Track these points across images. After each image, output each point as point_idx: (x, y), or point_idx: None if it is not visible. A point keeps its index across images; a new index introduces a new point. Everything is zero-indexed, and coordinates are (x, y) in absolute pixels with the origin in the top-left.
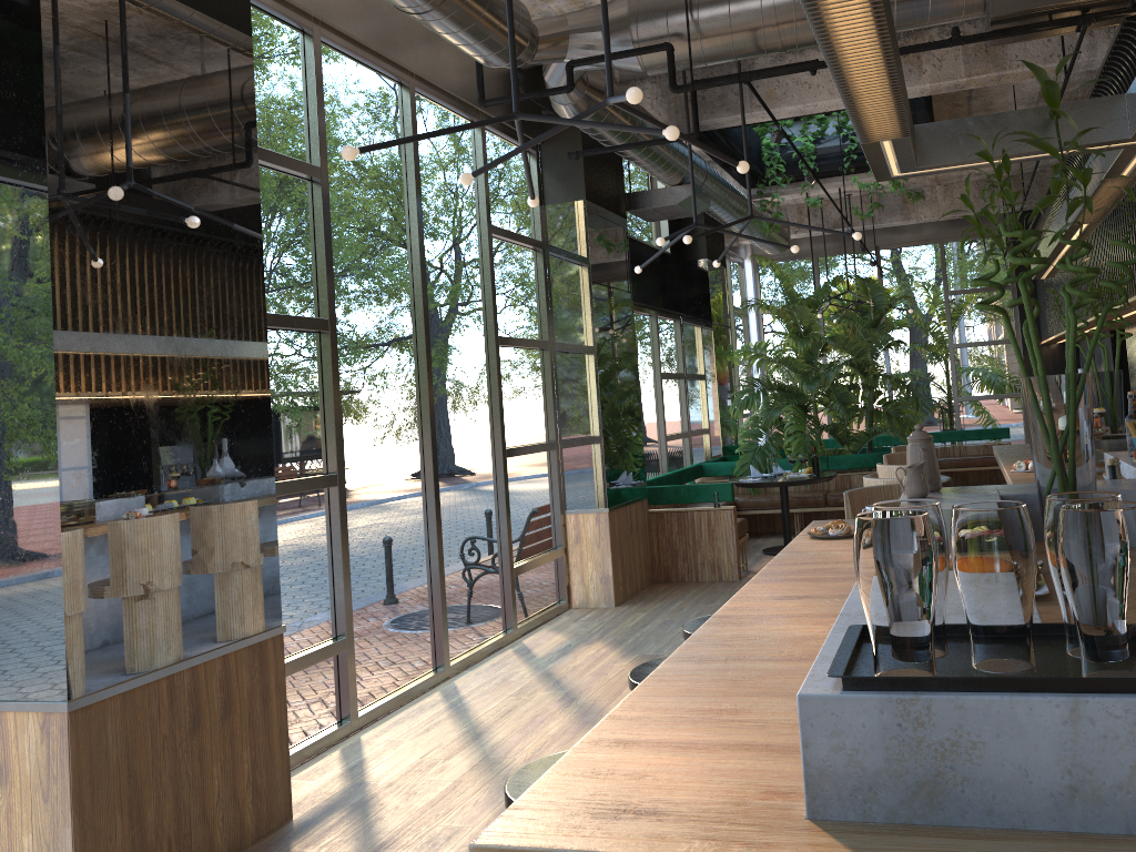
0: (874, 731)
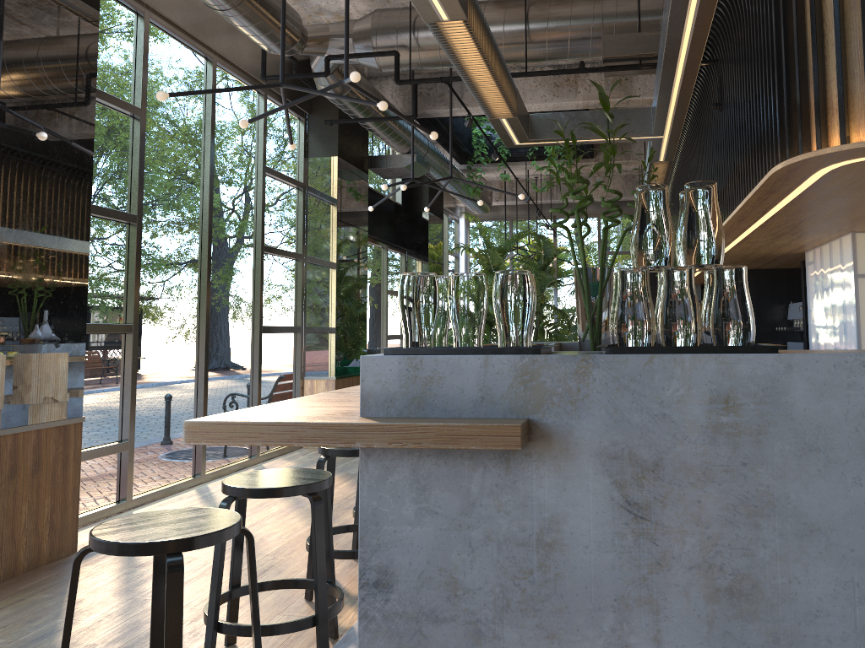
0: (395, 373)
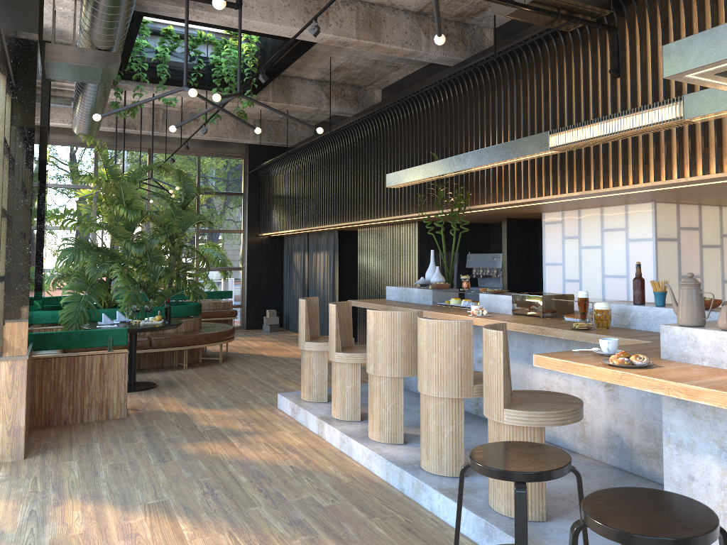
0: None
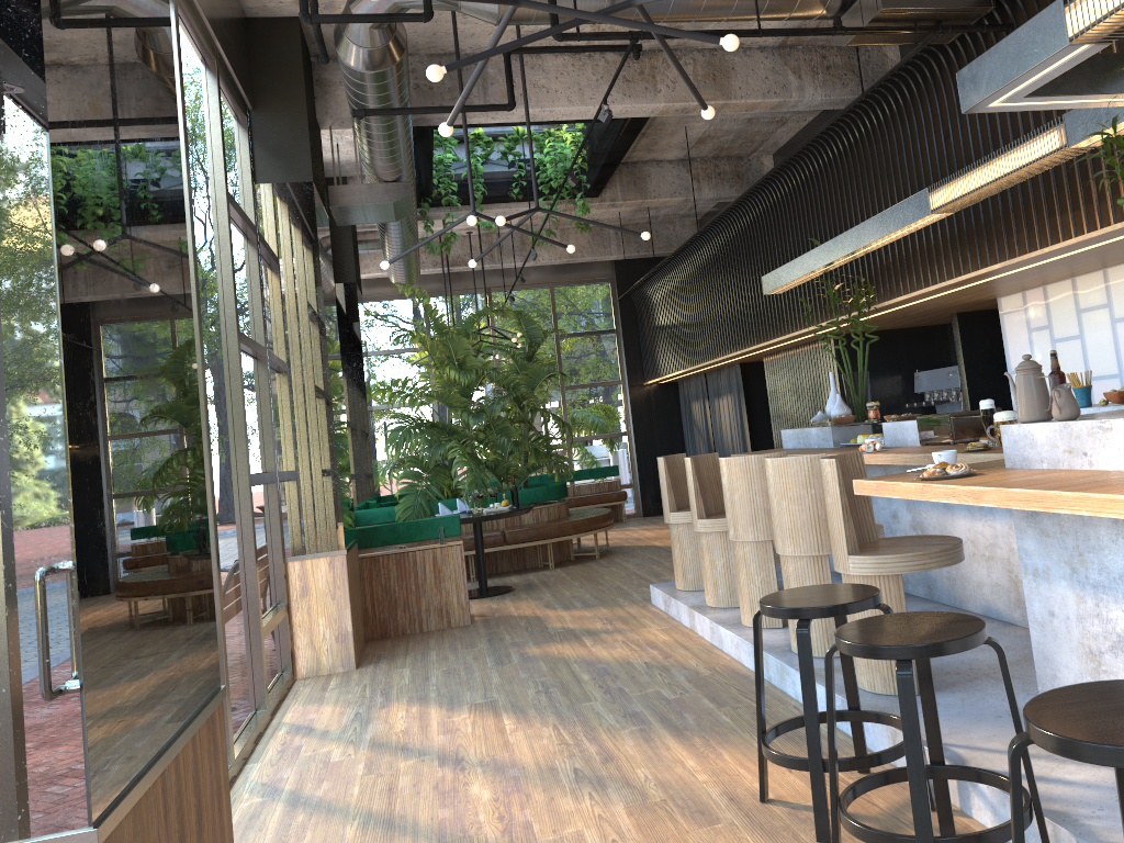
0: None
